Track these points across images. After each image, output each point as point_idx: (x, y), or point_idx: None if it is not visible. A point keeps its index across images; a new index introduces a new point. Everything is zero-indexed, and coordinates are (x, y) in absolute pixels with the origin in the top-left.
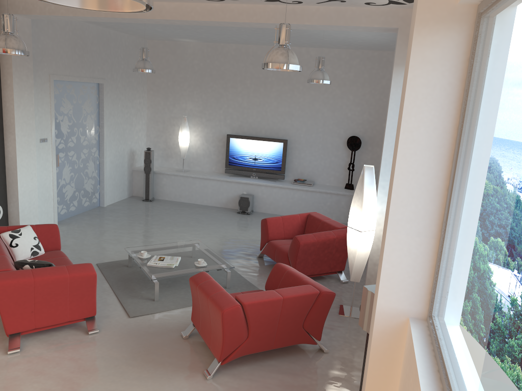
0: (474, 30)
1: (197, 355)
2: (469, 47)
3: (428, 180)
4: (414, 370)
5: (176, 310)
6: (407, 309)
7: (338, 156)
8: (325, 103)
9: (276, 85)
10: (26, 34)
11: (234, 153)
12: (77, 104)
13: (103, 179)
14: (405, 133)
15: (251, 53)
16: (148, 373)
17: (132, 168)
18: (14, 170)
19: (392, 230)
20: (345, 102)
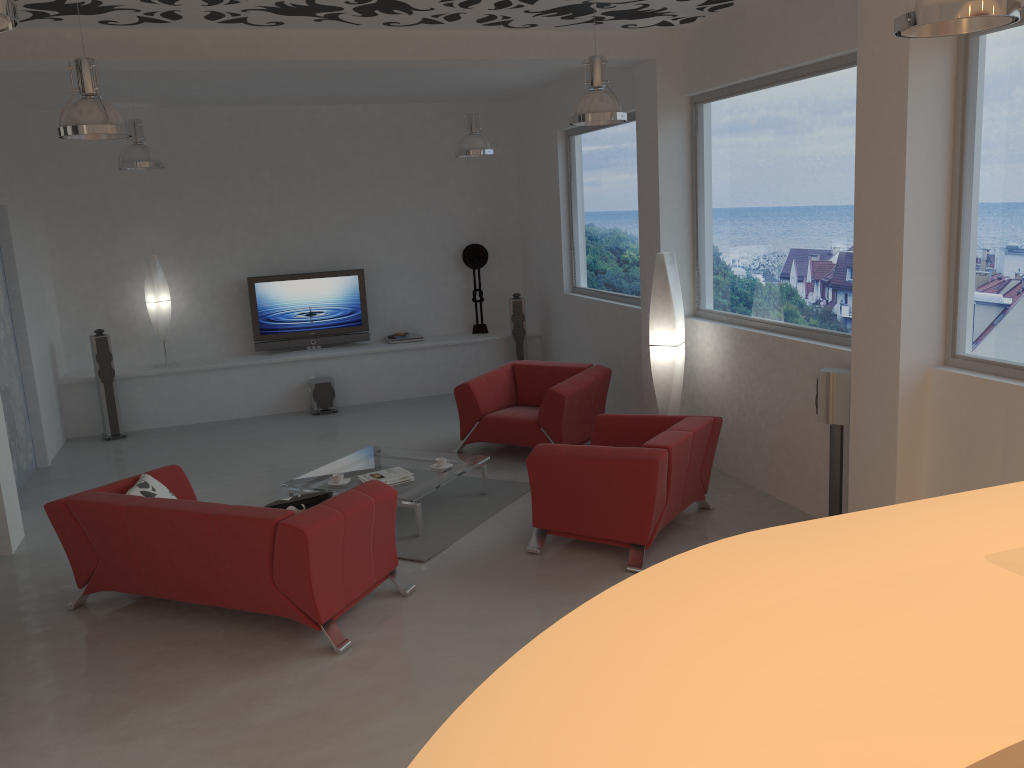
0: (958, 50)
1: (584, 561)
2: (954, 67)
3: (933, 211)
4: (1001, 392)
5: (468, 536)
6: (926, 359)
7: (449, 282)
8: (412, 197)
9: (320, 175)
10: None
11: (268, 311)
12: None
13: (37, 409)
14: (909, 163)
15: (263, 121)
16: (565, 595)
17: (58, 380)
18: None
19: (907, 273)
20: (444, 191)
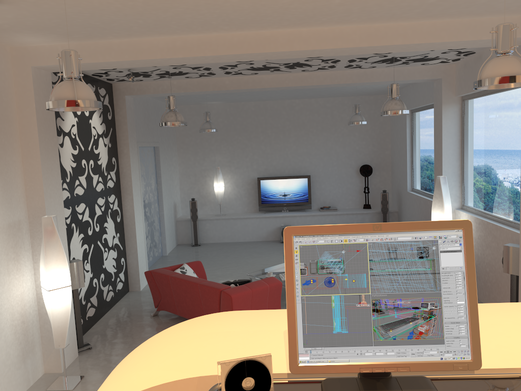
0: None
1: None
2: None
3: None
4: None
5: None
6: None
7: (353, 182)
8: (336, 141)
9: (293, 131)
10: (132, 110)
11: (265, 193)
12: (146, 166)
13: (164, 231)
14: None
15: (269, 107)
16: None
17: (176, 219)
18: (132, 225)
19: None
20: (352, 138)
